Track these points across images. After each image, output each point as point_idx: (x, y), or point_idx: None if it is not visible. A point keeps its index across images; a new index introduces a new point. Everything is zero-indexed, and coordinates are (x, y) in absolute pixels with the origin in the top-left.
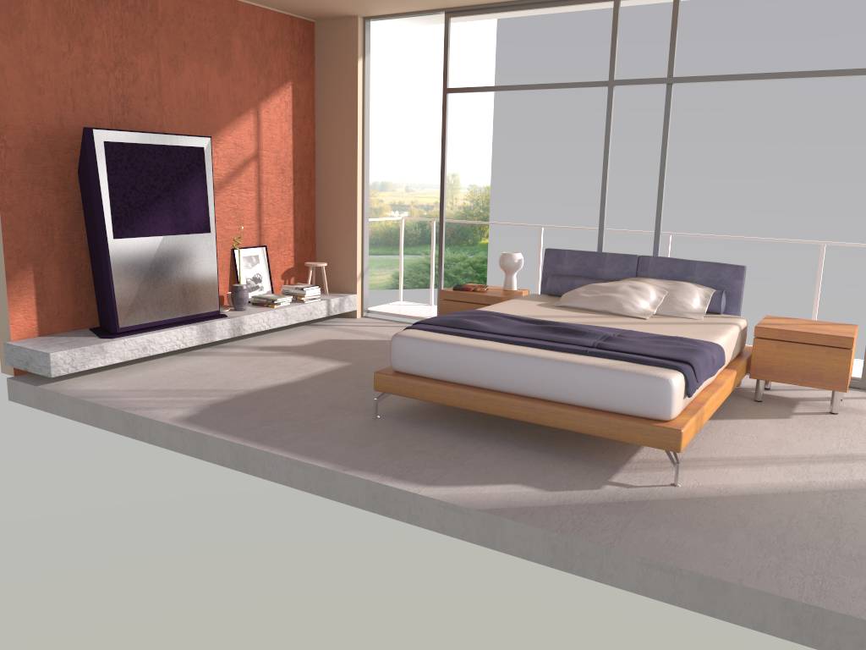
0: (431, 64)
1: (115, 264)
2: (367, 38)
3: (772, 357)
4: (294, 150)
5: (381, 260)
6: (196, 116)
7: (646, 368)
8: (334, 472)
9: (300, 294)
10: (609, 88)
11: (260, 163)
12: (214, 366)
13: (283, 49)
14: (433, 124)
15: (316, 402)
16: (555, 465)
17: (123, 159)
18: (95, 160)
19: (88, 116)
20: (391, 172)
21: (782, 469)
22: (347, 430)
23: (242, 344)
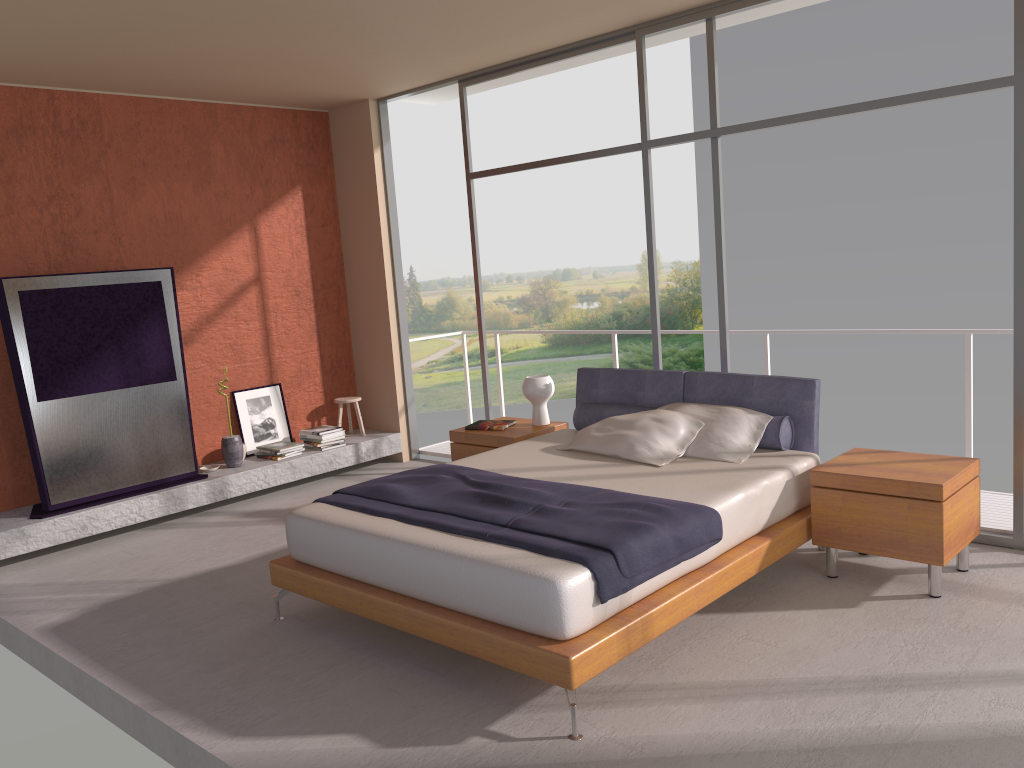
0: (613, 124)
1: (41, 431)
2: (384, 123)
3: (838, 514)
4: (312, 265)
5: (570, 362)
6: (167, 243)
7: (540, 562)
8: (143, 712)
9: (317, 439)
10: (643, 152)
11: (263, 287)
12: (165, 544)
13: (285, 150)
14: (621, 195)
15: (229, 596)
16: (434, 700)
17: (47, 308)
18: (8, 314)
19: (17, 262)
20: (573, 256)
21: (766, 705)
22: (222, 641)
23: (231, 508)
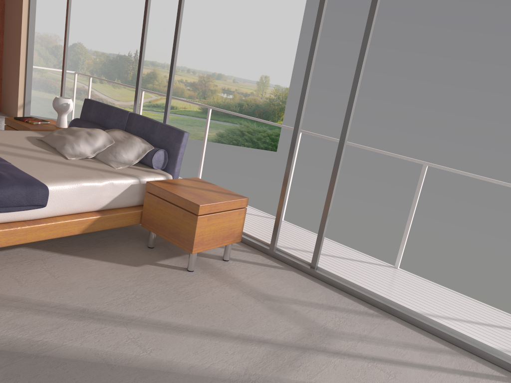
0: (262, 3)
1: None
2: None
3: (154, 211)
4: None
5: (211, 123)
6: None
7: None
8: None
9: None
10: None
11: None
12: None
13: None
14: (257, 42)
15: None
16: None
17: None
18: None
19: None
20: (225, 68)
21: None
22: None
23: None
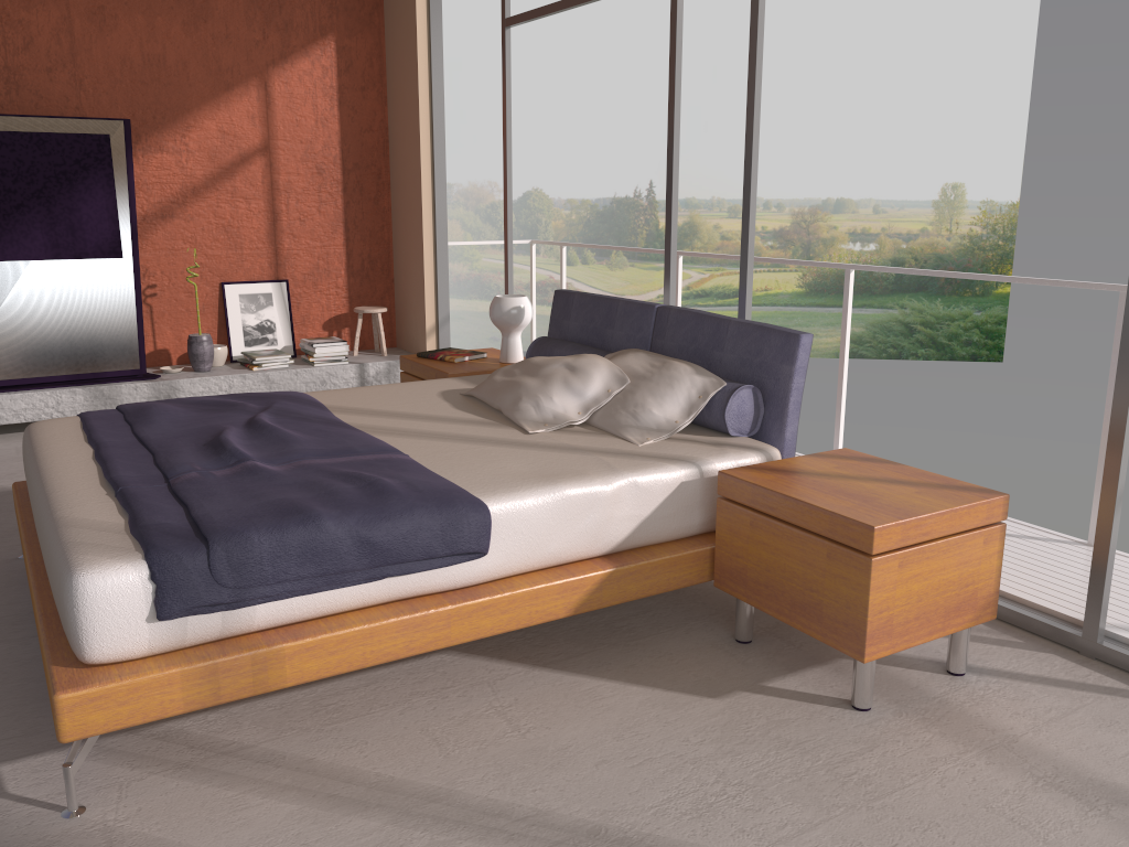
0: (926, 16)
1: None
2: None
3: (745, 547)
4: (344, 138)
5: (830, 314)
6: (144, 92)
7: (102, 541)
8: None
9: (311, 352)
10: None
11: (272, 159)
12: None
13: None
14: (924, 109)
15: None
16: (6, 707)
17: None
18: None
19: None
20: (851, 184)
21: (379, 834)
22: None
23: None
